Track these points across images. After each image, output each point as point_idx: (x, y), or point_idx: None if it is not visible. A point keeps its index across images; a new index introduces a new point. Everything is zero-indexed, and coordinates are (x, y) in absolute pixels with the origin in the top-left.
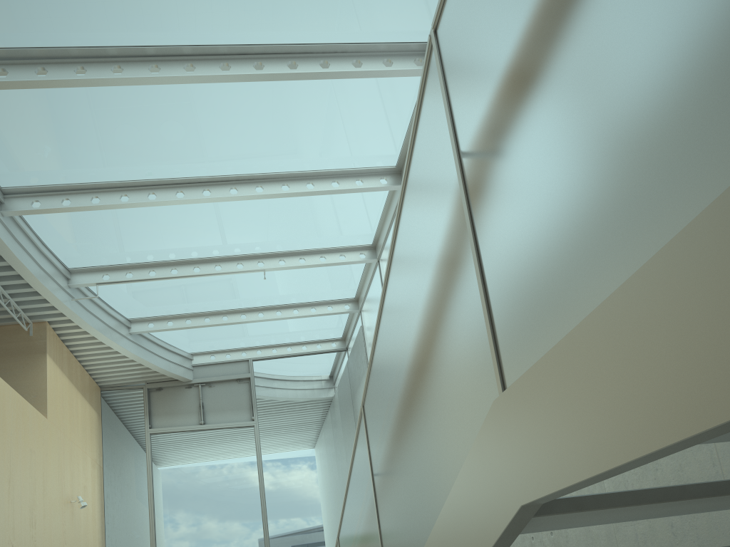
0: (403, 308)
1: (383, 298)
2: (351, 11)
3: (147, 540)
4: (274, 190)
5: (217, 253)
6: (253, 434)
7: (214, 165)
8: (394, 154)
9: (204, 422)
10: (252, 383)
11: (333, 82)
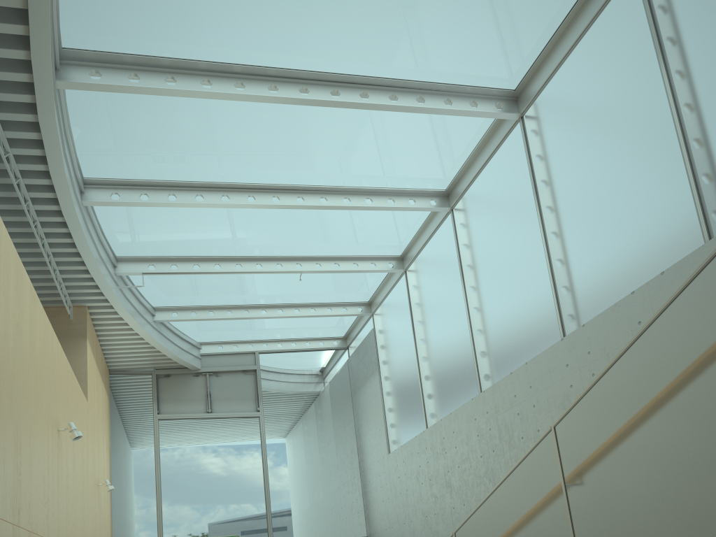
0: (673, 362)
1: (628, 347)
2: (455, 57)
3: (154, 524)
4: (336, 202)
5: (260, 252)
6: (258, 425)
7: (288, 175)
8: (447, 180)
9: (211, 411)
10: (258, 375)
11: (418, 114)
